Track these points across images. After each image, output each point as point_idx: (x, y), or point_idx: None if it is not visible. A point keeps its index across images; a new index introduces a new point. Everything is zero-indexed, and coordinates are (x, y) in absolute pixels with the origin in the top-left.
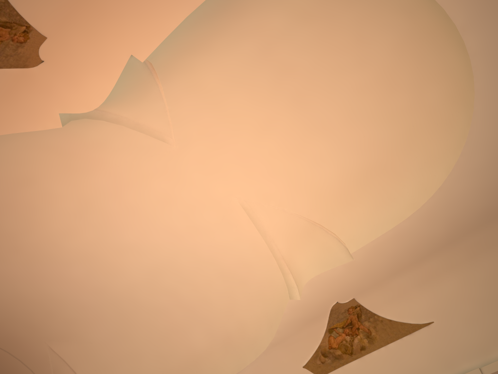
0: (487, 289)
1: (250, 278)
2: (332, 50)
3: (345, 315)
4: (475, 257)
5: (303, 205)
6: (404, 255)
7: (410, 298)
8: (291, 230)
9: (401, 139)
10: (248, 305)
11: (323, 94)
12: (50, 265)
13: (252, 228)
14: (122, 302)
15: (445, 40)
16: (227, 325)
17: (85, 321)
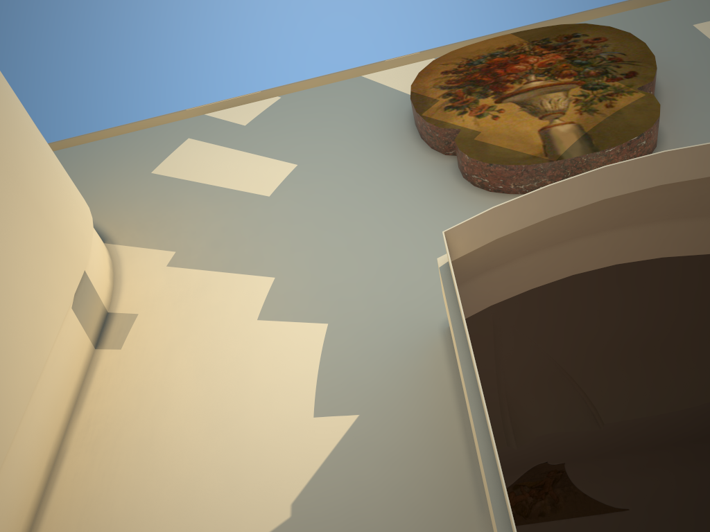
0: (693, 494)
1: None
2: None
3: (542, 476)
4: (698, 461)
5: (561, 349)
6: (645, 440)
7: (617, 479)
8: (534, 370)
9: (702, 328)
10: None
11: None
12: None
13: (488, 350)
14: None
15: None
16: None
17: None
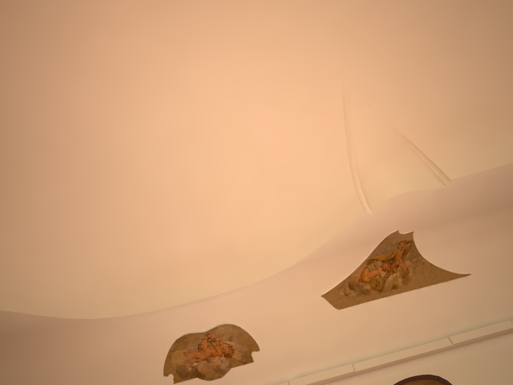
0: None
1: (298, 183)
2: None
3: (393, 248)
4: None
5: (404, 120)
6: (483, 200)
7: (458, 247)
8: (381, 141)
9: None
10: (276, 215)
11: (486, 14)
12: (50, 62)
13: (339, 124)
14: (109, 162)
15: None
16: (234, 233)
17: (35, 170)
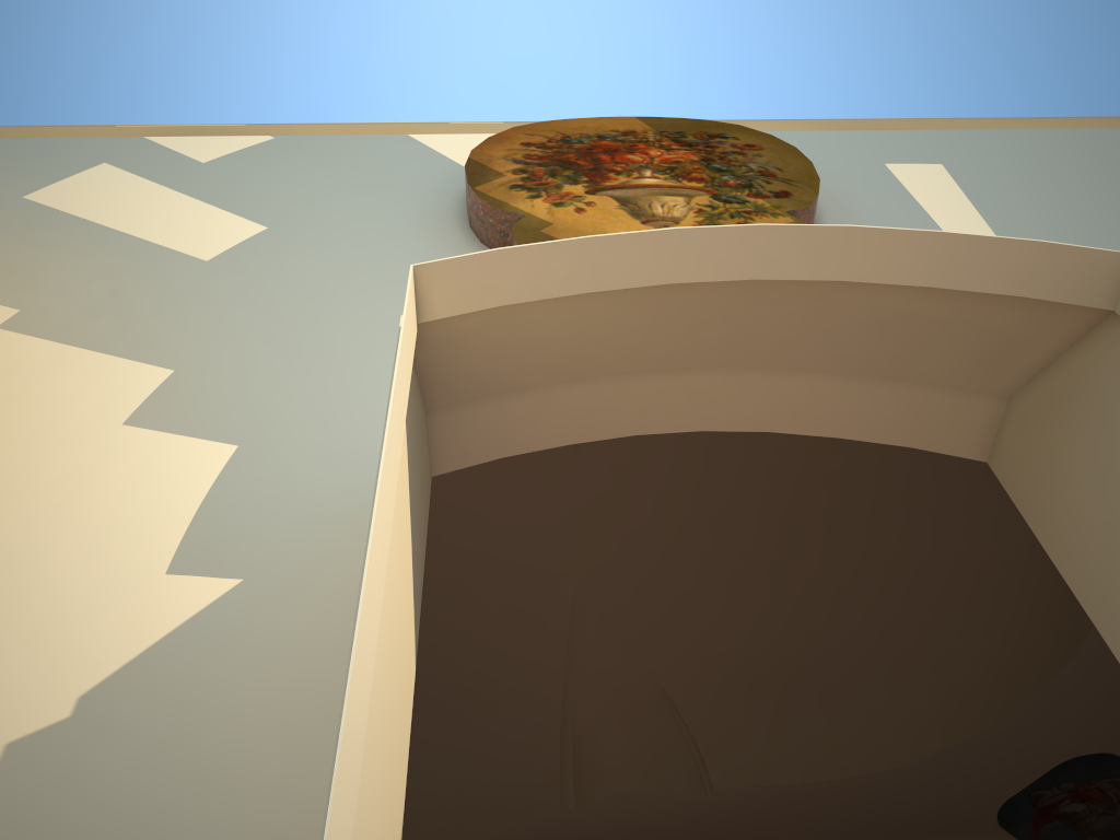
0: None
1: (475, 718)
2: (899, 498)
3: None
4: None
5: (668, 661)
6: (770, 823)
7: None
8: (622, 688)
9: (874, 661)
10: (428, 758)
11: (829, 533)
12: None
13: (557, 646)
14: None
15: (1052, 607)
16: None
17: None
